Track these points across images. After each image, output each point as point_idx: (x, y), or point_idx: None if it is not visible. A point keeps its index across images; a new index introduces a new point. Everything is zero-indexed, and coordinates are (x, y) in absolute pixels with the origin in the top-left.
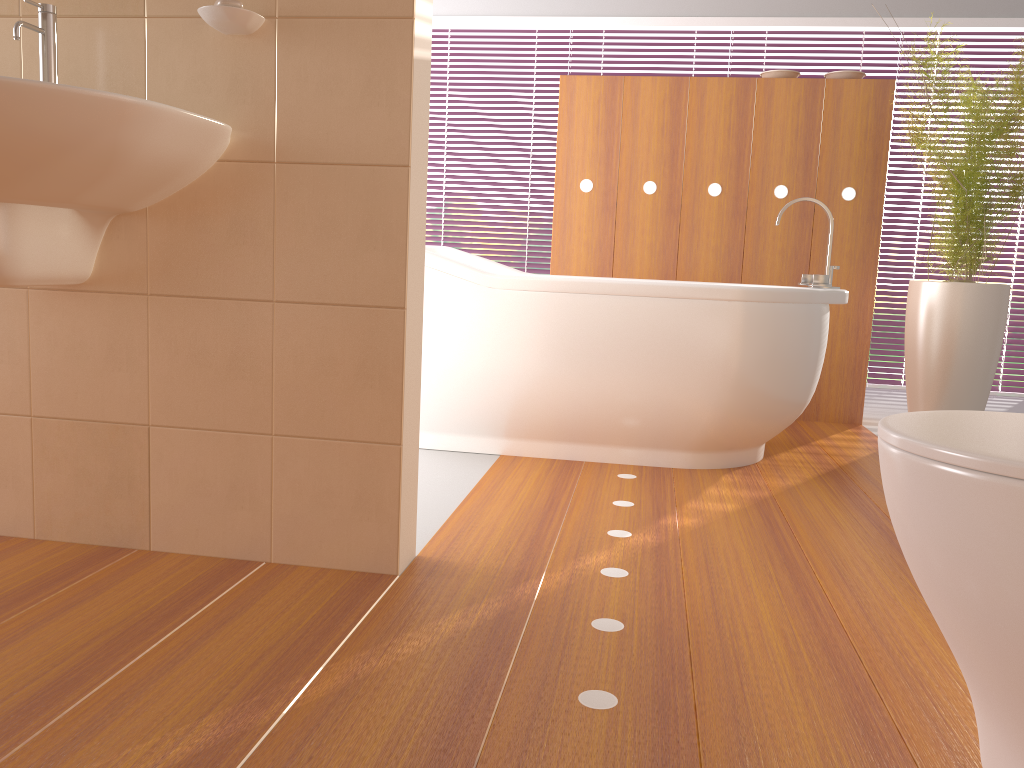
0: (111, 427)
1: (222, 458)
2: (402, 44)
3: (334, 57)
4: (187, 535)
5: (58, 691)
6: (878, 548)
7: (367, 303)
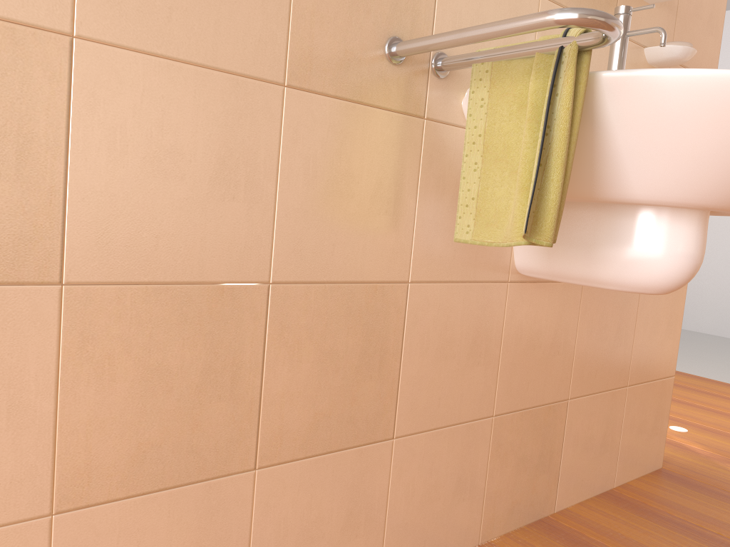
0: (546, 409)
1: (602, 414)
2: None
3: None
4: (576, 488)
5: None
6: None
7: None
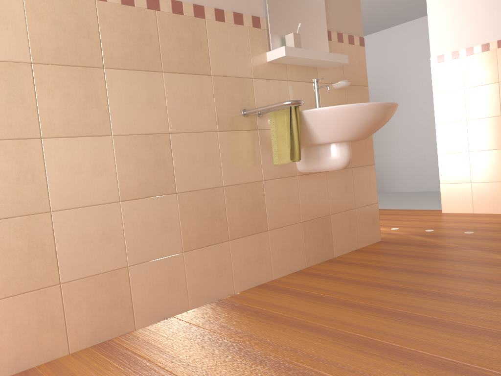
0: (321, 218)
1: (346, 219)
2: (367, 93)
3: (356, 96)
4: (342, 248)
5: (443, 259)
6: (394, 215)
7: (368, 164)
